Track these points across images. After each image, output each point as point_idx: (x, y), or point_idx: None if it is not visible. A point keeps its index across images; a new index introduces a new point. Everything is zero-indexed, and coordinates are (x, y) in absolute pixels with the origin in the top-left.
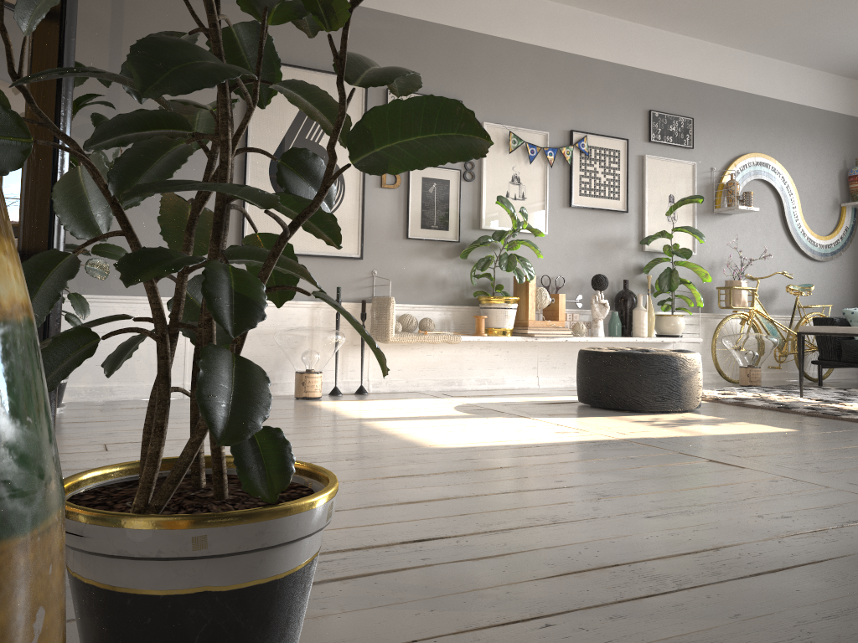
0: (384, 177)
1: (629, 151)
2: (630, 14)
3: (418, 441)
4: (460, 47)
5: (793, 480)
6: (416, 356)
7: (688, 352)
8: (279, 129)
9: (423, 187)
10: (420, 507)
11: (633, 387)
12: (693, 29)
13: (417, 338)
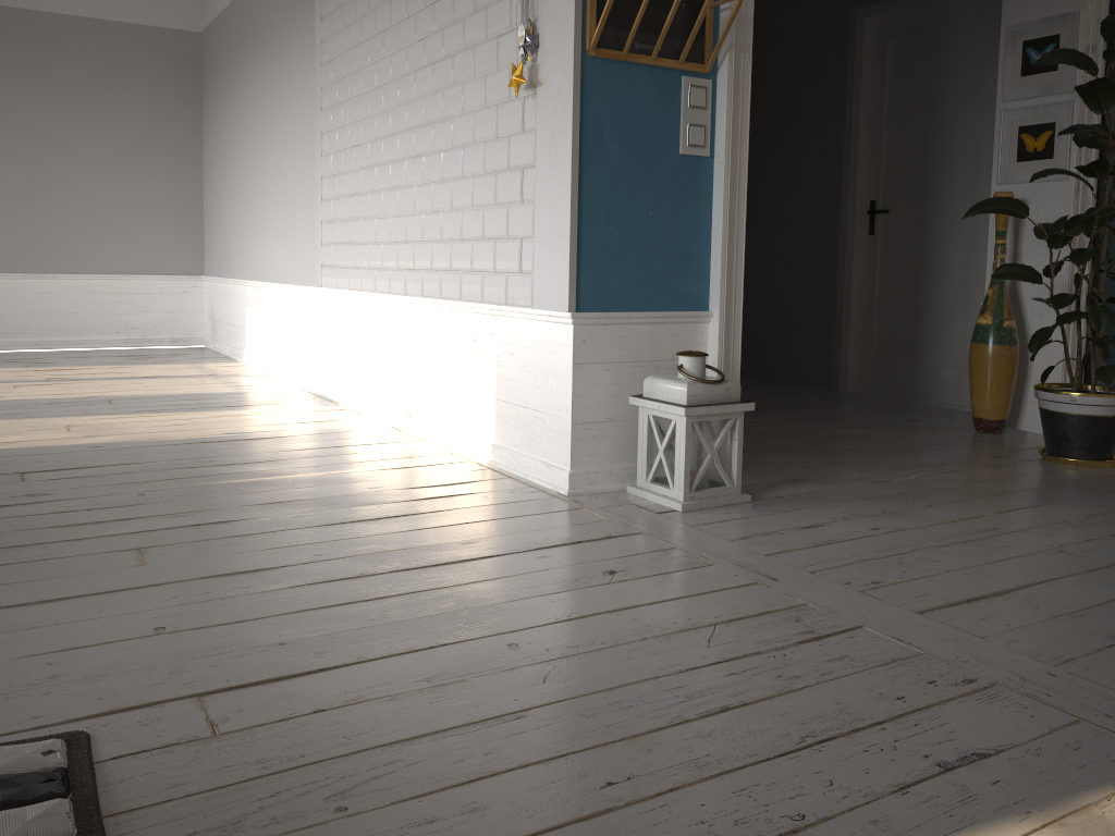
0: None
1: None
2: None
3: None
4: None
5: (849, 585)
6: None
7: None
8: None
9: None
10: None
11: None
12: None
13: None
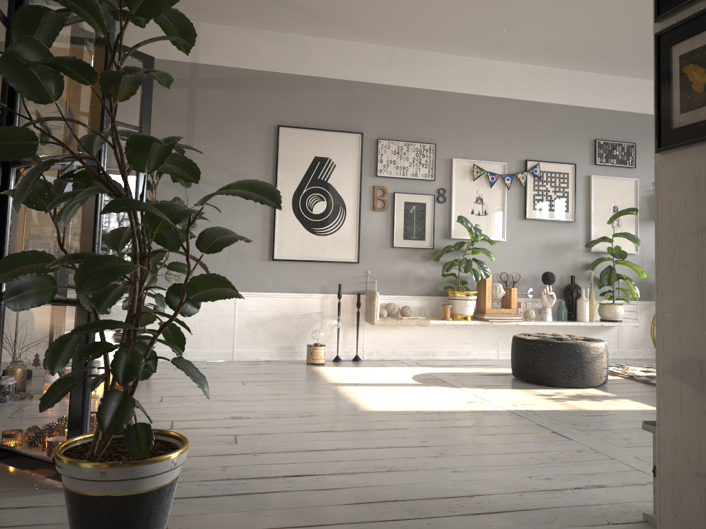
0: (375, 203)
1: (577, 172)
2: (575, 66)
3: (359, 404)
4: (434, 103)
5: (595, 451)
6: (399, 333)
7: (593, 341)
8: (299, 173)
9: (405, 209)
10: (315, 454)
11: (546, 367)
12: (633, 73)
13: (396, 322)
